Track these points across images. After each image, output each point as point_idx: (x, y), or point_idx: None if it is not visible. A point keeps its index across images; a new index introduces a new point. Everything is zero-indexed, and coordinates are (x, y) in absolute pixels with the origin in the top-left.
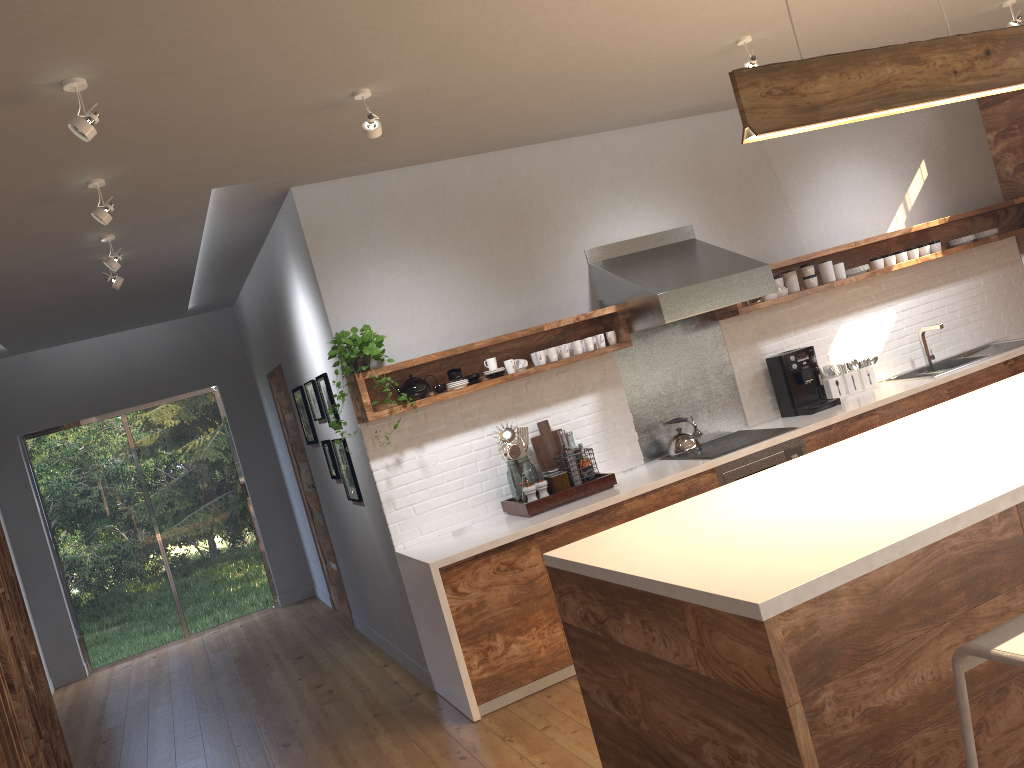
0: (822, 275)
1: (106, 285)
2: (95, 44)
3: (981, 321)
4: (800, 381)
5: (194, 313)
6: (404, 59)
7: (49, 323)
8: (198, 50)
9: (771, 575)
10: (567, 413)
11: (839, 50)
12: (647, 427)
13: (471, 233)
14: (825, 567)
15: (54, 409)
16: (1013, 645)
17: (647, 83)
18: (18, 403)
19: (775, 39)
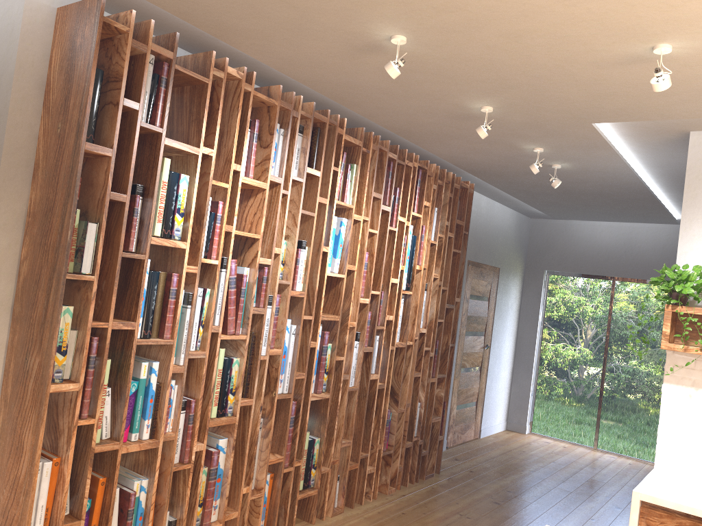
0: None
1: (575, 184)
2: (384, 12)
3: None
4: None
5: None
6: (682, 14)
7: (558, 203)
8: (461, 13)
9: None
10: None
11: None
12: None
13: None
14: None
15: (571, 261)
16: None
17: None
18: (552, 250)
19: None
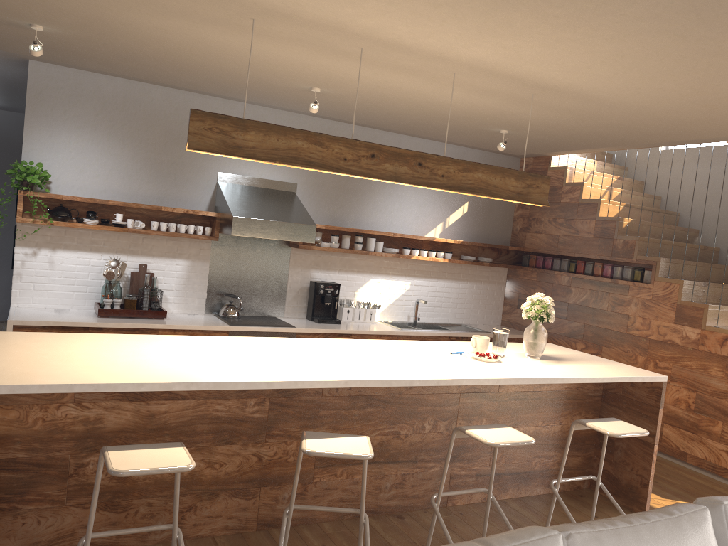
0: (367, 245)
1: None
2: None
3: (464, 309)
4: (323, 302)
5: (0, 108)
6: (57, 19)
7: None
8: None
9: (23, 376)
10: (164, 265)
11: (399, 117)
12: (215, 293)
13: (144, 134)
14: (46, 381)
15: None
16: (117, 453)
17: (263, 90)
18: None
19: (341, 96)
